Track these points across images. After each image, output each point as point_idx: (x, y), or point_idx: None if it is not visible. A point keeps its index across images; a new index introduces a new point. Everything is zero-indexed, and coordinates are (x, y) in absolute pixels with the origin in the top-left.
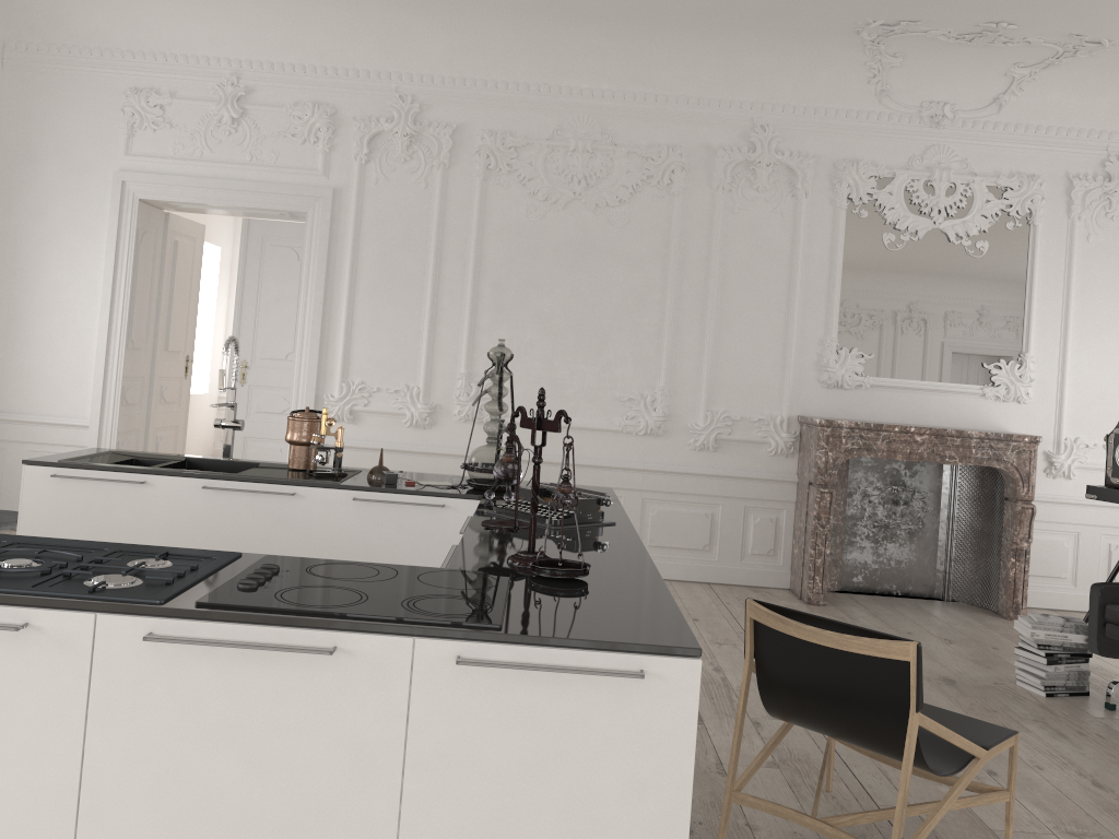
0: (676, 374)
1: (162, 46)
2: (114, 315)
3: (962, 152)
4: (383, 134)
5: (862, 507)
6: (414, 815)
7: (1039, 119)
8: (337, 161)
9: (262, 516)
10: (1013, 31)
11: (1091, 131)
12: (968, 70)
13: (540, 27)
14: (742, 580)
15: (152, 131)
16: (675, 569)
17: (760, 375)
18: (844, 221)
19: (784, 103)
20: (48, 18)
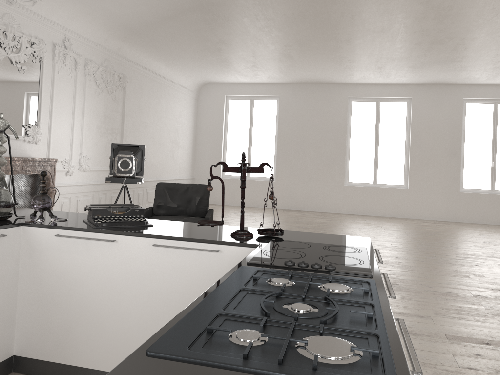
0: None
1: None
2: None
3: (18, 20)
4: None
5: None
6: None
7: (46, 14)
8: None
9: None
10: None
11: (61, 25)
12: None
13: None
14: None
15: None
16: None
17: None
18: None
19: None
20: None
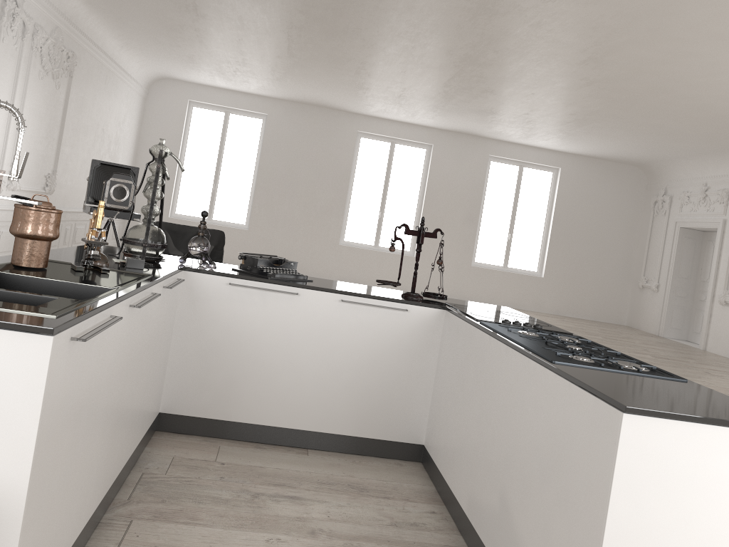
0: None
1: None
2: None
3: None
4: None
5: None
6: None
7: None
8: None
9: (140, 322)
10: None
11: None
12: None
13: None
14: None
15: None
16: None
17: None
18: None
19: None
20: None
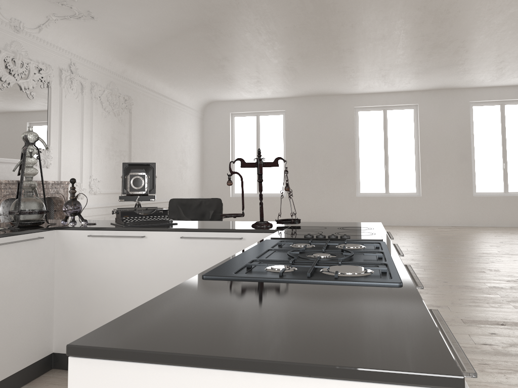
0: None
1: None
2: None
3: (25, 47)
4: None
5: None
6: None
7: (51, 40)
8: None
9: None
10: (72, 1)
11: (66, 51)
12: (35, 9)
13: None
14: None
15: None
16: None
17: None
18: None
19: None
20: None
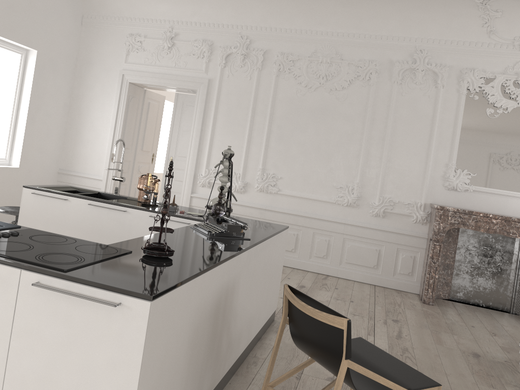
0: (366, 176)
1: (142, 15)
2: (115, 132)
3: None
4: (232, 54)
5: (465, 256)
6: (13, 358)
7: None
8: (211, 66)
9: (112, 220)
10: None
11: None
12: None
13: (306, 1)
14: (393, 286)
15: (136, 52)
16: (358, 276)
17: (410, 180)
18: (464, 101)
19: (434, 38)
20: (99, 4)
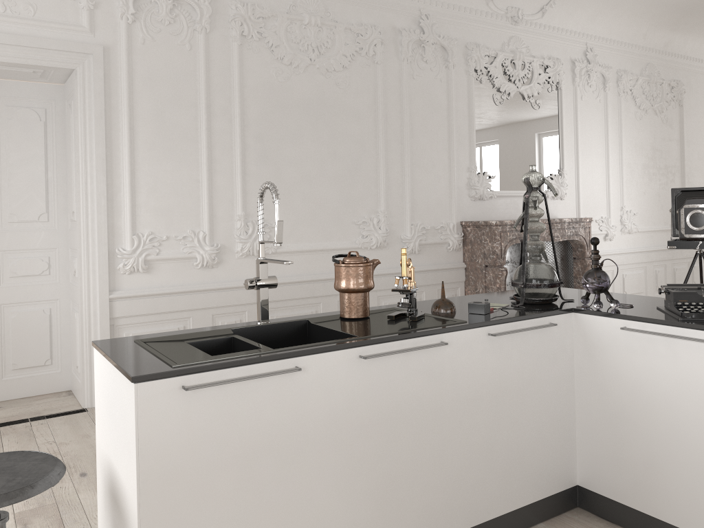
0: (390, 200)
1: None
2: None
3: (526, 42)
4: None
5: None
6: None
7: (558, 23)
8: (101, 19)
9: (415, 374)
10: None
11: (579, 33)
12: None
13: None
14: None
15: None
16: None
17: (438, 195)
18: (473, 85)
19: None
20: None
